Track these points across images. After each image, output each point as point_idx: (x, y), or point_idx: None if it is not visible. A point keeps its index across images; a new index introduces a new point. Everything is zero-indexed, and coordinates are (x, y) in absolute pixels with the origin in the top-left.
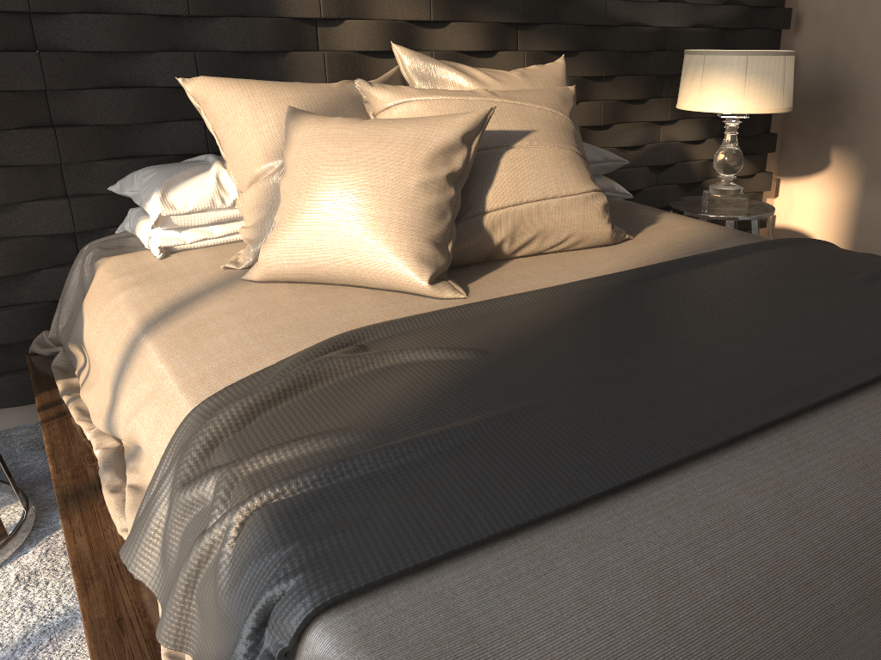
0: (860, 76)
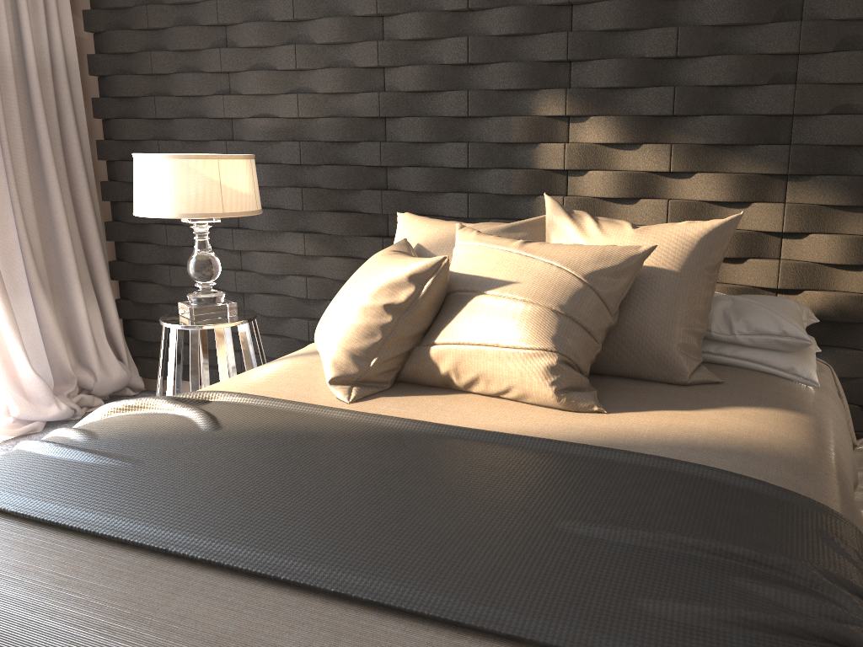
0: None
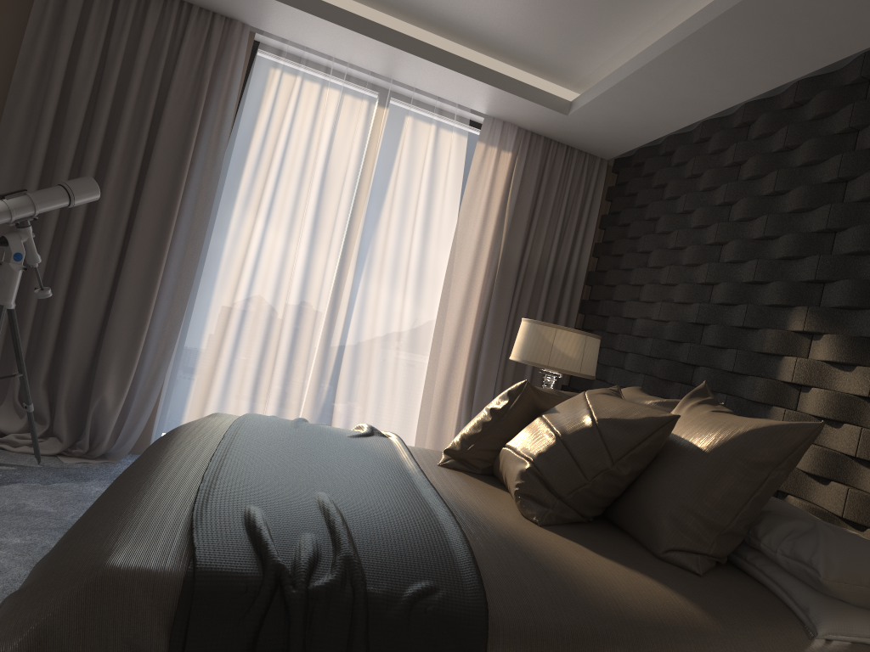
0: None
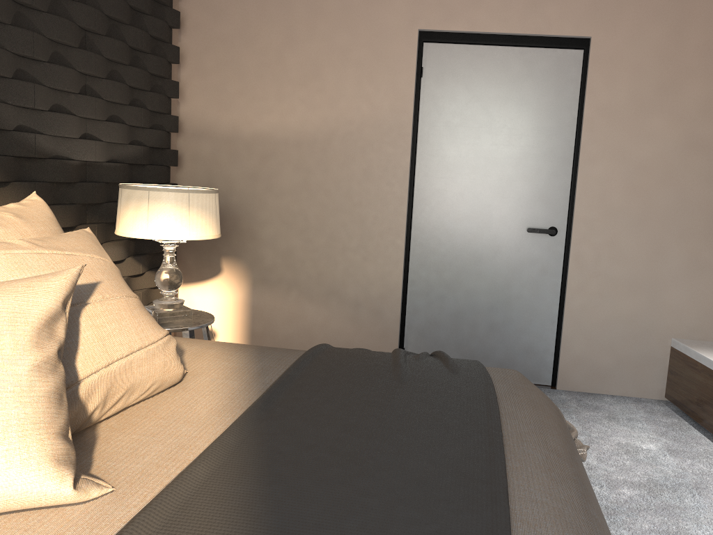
0: (238, 205)
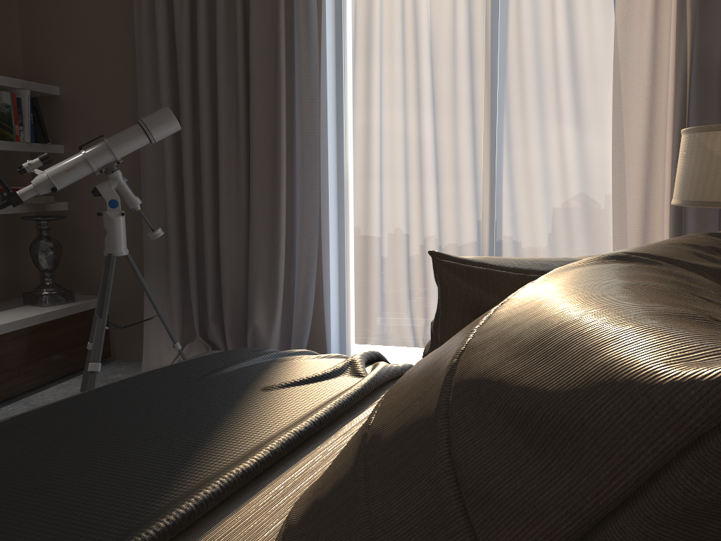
0: None
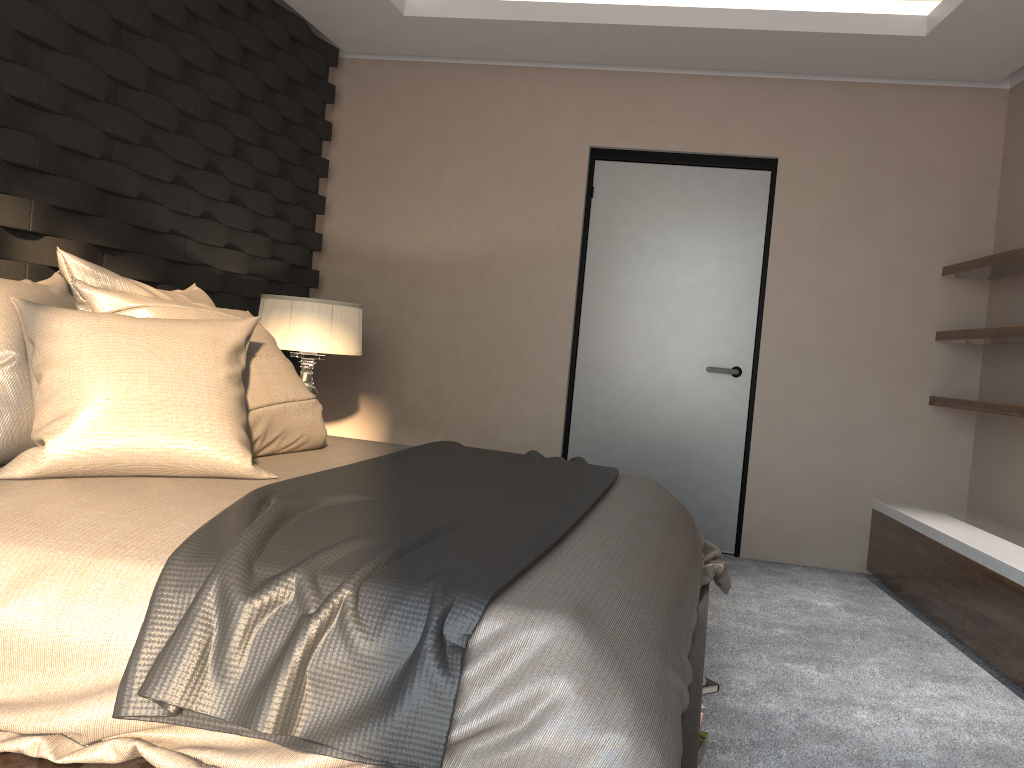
0: (382, 334)
